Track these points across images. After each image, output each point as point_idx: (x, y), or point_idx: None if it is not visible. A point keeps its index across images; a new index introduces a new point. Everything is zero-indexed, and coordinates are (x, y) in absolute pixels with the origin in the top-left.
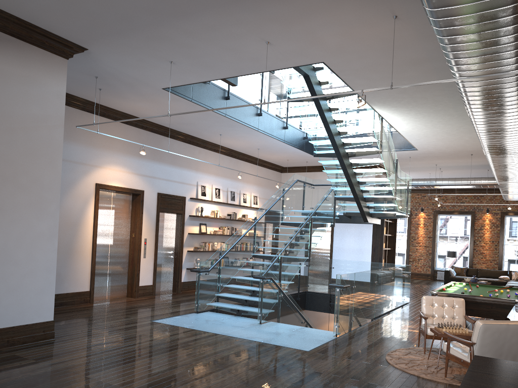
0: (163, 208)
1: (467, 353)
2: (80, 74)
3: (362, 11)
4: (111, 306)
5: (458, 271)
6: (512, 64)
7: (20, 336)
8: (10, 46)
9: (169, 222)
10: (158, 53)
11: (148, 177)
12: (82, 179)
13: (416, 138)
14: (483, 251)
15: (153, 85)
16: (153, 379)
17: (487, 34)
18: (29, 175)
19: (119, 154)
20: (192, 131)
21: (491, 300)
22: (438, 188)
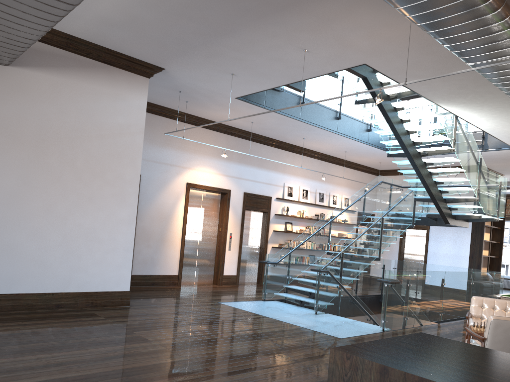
0: (249, 206)
1: None
2: (167, 89)
3: (377, 13)
4: (193, 289)
5: None
6: None
7: (102, 300)
8: (103, 71)
9: (255, 219)
10: (219, 68)
11: (236, 178)
12: (174, 179)
13: (506, 136)
14: None
15: (227, 95)
16: (182, 340)
17: (469, 24)
18: (113, 172)
19: (209, 157)
20: (278, 136)
21: None
22: None
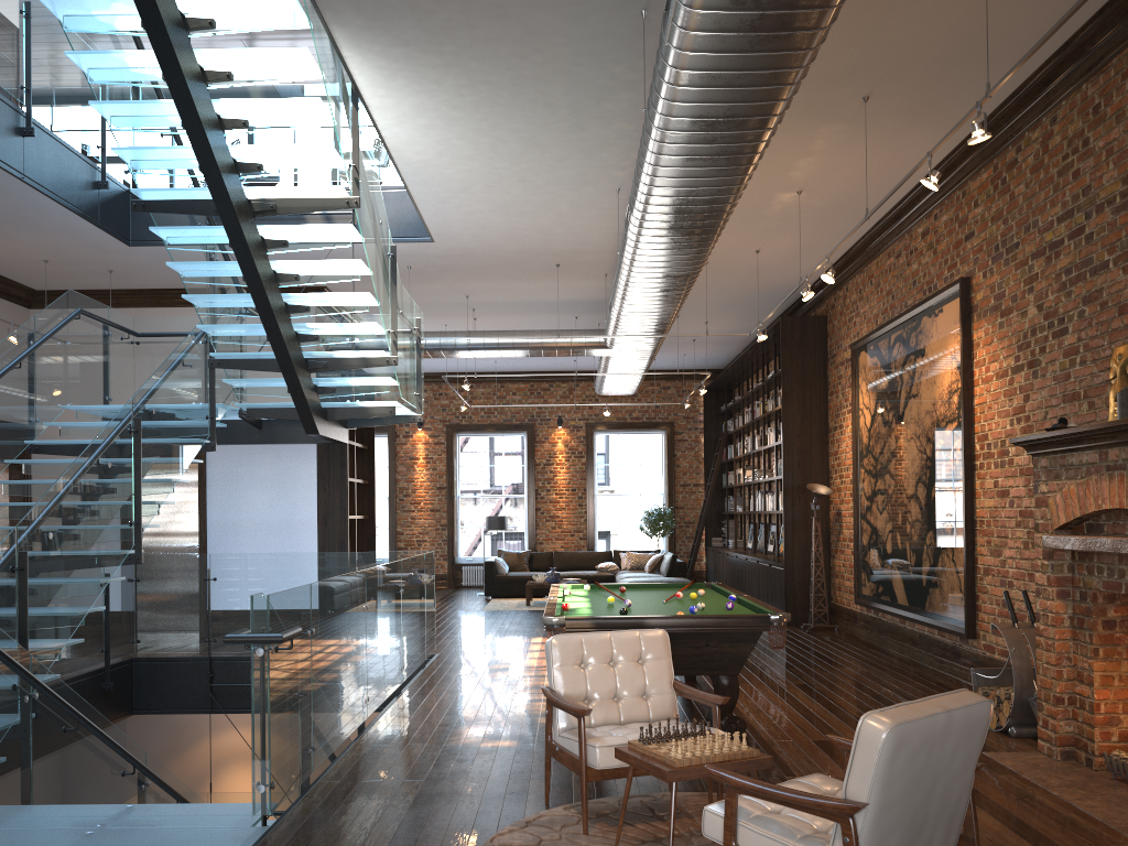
0: None
1: (820, 844)
2: None
3: None
4: None
5: (513, 560)
6: None
7: None
8: None
9: None
10: None
11: None
12: None
13: (438, 196)
14: (556, 513)
15: None
16: None
17: None
18: None
19: None
20: None
21: (711, 625)
22: (455, 372)
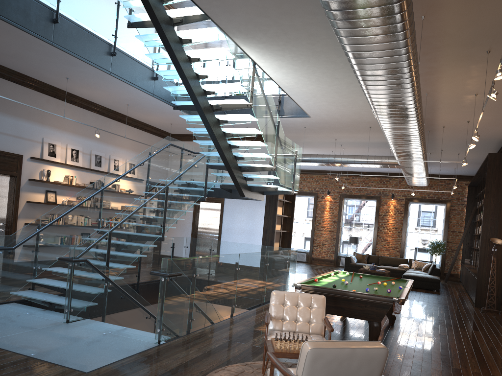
0: None
1: None
2: None
3: None
4: None
5: (359, 257)
6: None
7: None
8: None
9: None
10: None
11: None
12: None
13: (304, 99)
14: (386, 238)
15: None
16: None
17: None
18: None
19: None
20: (28, 70)
21: (364, 297)
22: (346, 171)
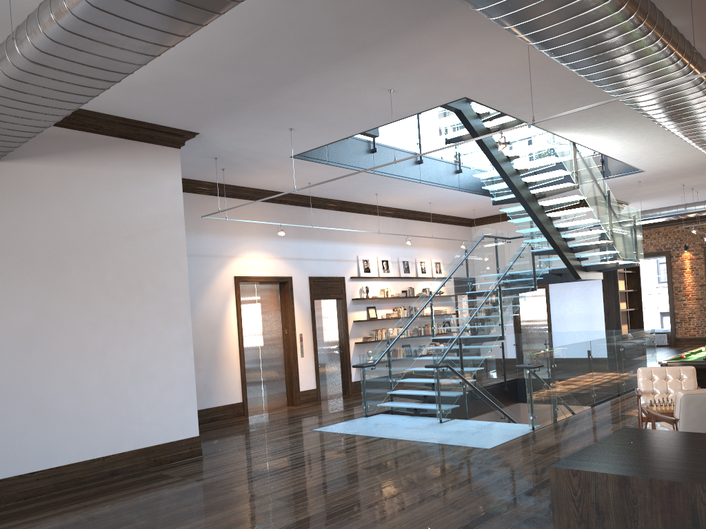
0: (318, 294)
1: None
2: (198, 158)
3: (486, 39)
4: (268, 418)
5: None
6: (673, 71)
7: (167, 455)
8: (120, 149)
9: (328, 310)
10: (273, 123)
11: (295, 259)
12: (218, 274)
13: (634, 158)
14: None
15: (279, 155)
16: (300, 487)
17: (615, 51)
18: (154, 281)
19: (257, 238)
20: (342, 196)
21: None
22: None
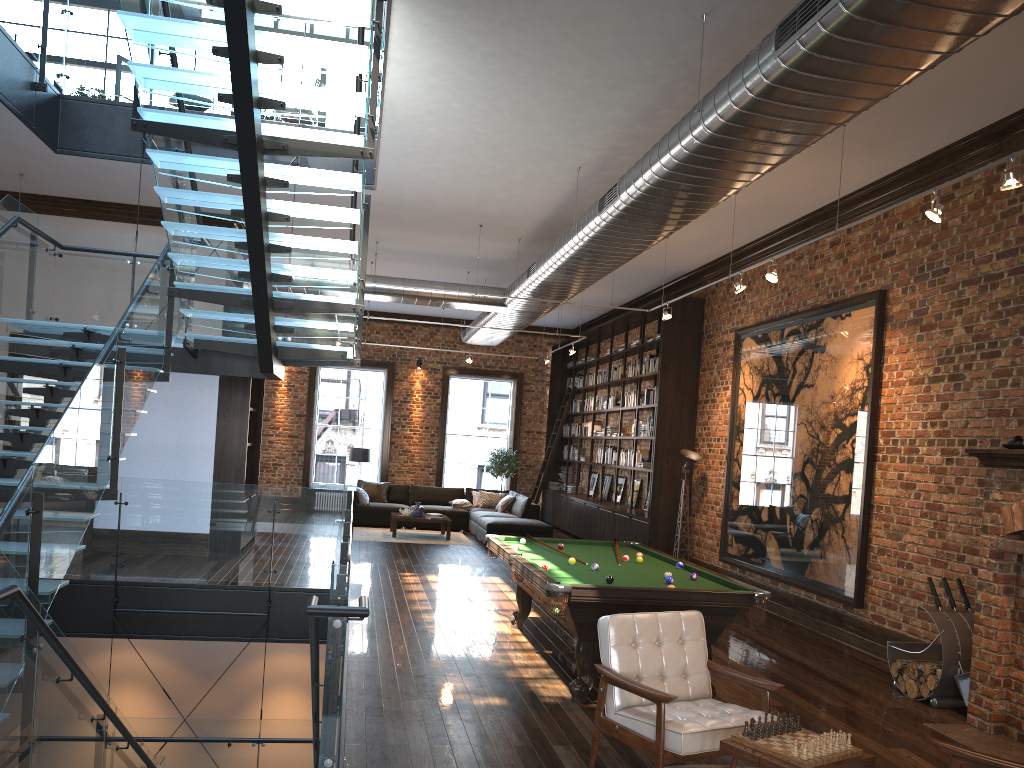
0: None
1: None
2: None
3: None
4: None
5: (373, 491)
6: None
7: None
8: None
9: None
10: None
11: None
12: None
13: (405, 150)
14: (409, 448)
15: None
16: None
17: None
18: None
19: None
20: None
21: (703, 599)
22: None
